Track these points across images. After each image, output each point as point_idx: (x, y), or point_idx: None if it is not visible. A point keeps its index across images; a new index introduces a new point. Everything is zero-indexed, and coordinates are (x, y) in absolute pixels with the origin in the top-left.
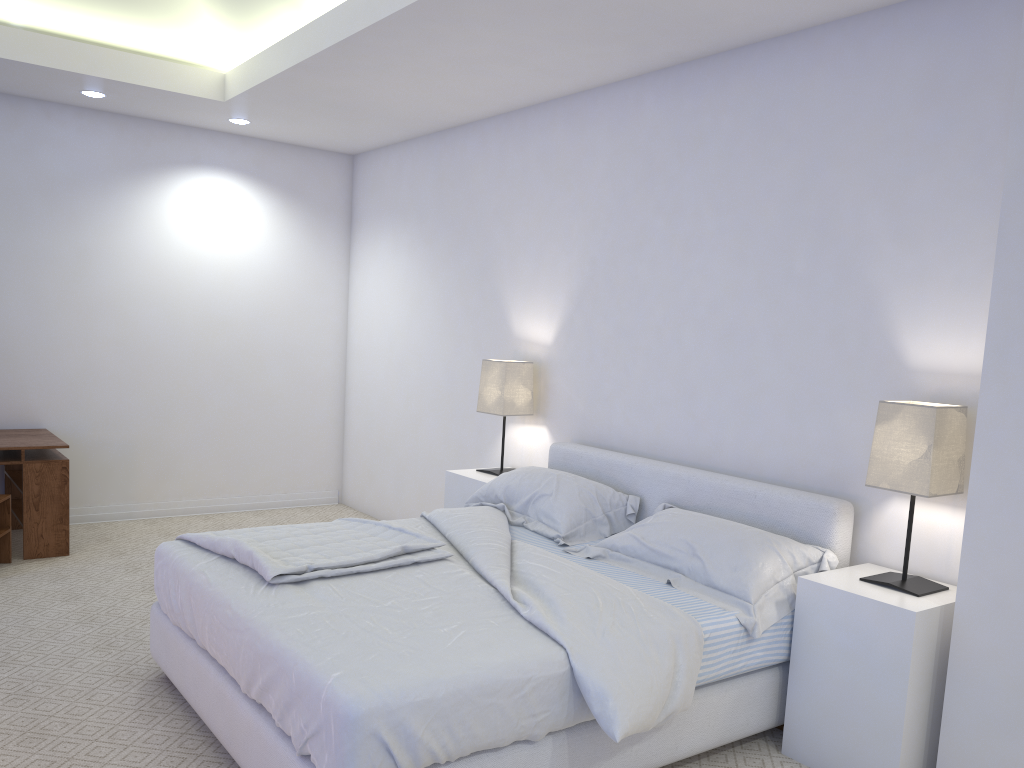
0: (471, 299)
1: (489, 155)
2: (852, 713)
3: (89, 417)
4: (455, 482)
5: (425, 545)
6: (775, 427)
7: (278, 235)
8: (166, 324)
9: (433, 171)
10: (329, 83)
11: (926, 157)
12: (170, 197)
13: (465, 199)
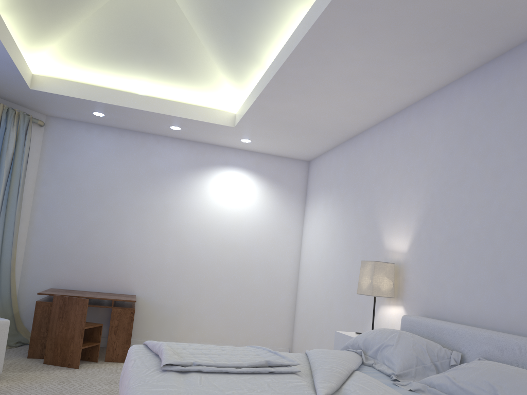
0: (362, 229)
1: (374, 145)
2: None
3: (158, 291)
4: (339, 338)
5: (283, 362)
6: None
7: (265, 201)
8: (202, 245)
9: (345, 161)
10: (280, 107)
11: None
12: (211, 181)
13: (361, 172)
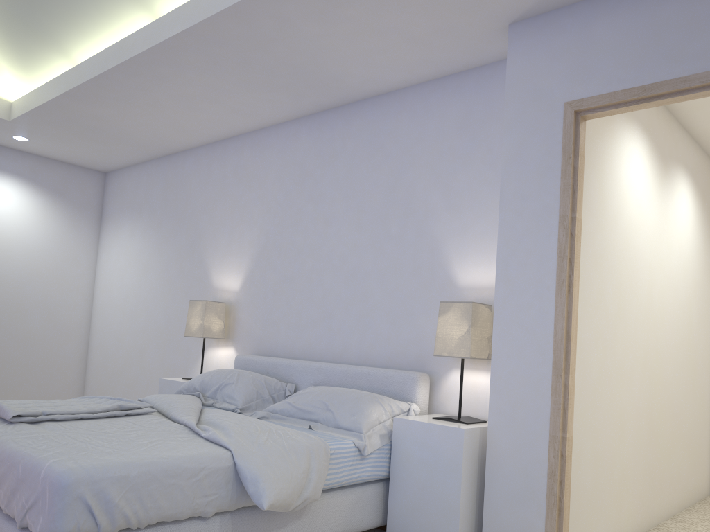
0: (184, 264)
1: (200, 169)
2: (429, 504)
3: None
4: (166, 385)
5: (136, 405)
6: (381, 332)
7: (45, 222)
8: None
9: (161, 181)
10: (88, 110)
11: (463, 162)
12: None
13: (183, 198)
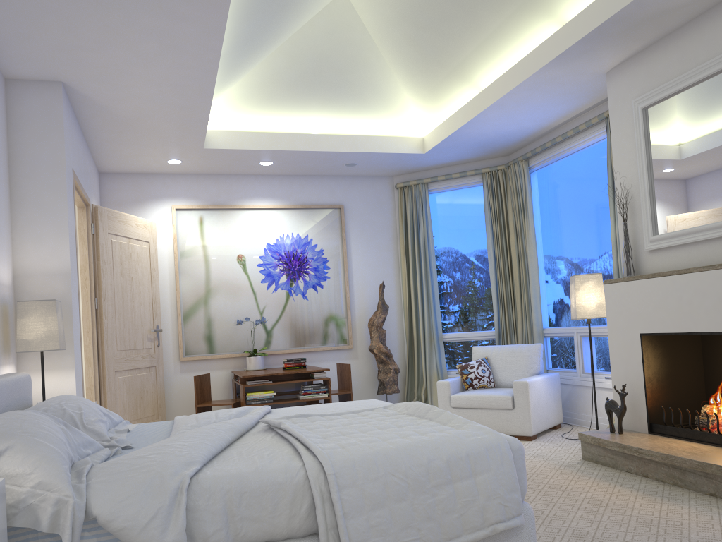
0: None
1: None
2: None
3: None
4: None
5: (280, 417)
6: None
7: None
8: None
9: None
10: None
11: None
12: None
13: None
